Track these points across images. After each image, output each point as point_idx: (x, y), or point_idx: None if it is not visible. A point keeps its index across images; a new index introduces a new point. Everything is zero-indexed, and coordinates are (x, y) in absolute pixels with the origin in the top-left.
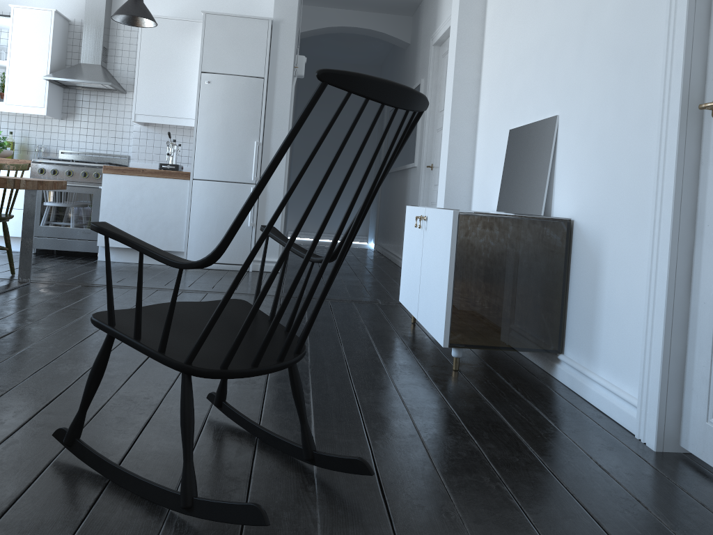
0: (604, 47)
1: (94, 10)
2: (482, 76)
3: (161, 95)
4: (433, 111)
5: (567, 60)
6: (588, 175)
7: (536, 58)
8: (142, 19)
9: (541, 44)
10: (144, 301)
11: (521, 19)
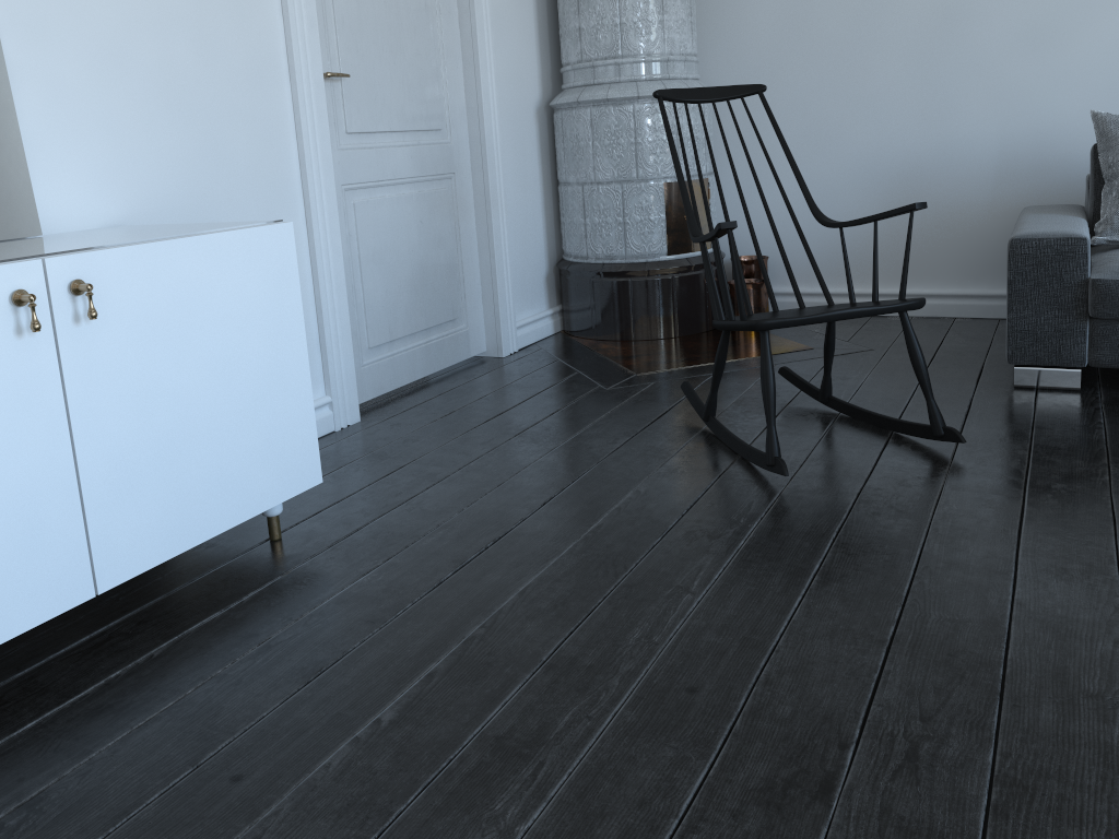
0: None
1: None
2: None
3: None
4: None
5: None
6: (149, 144)
7: None
8: None
9: None
10: None
11: None
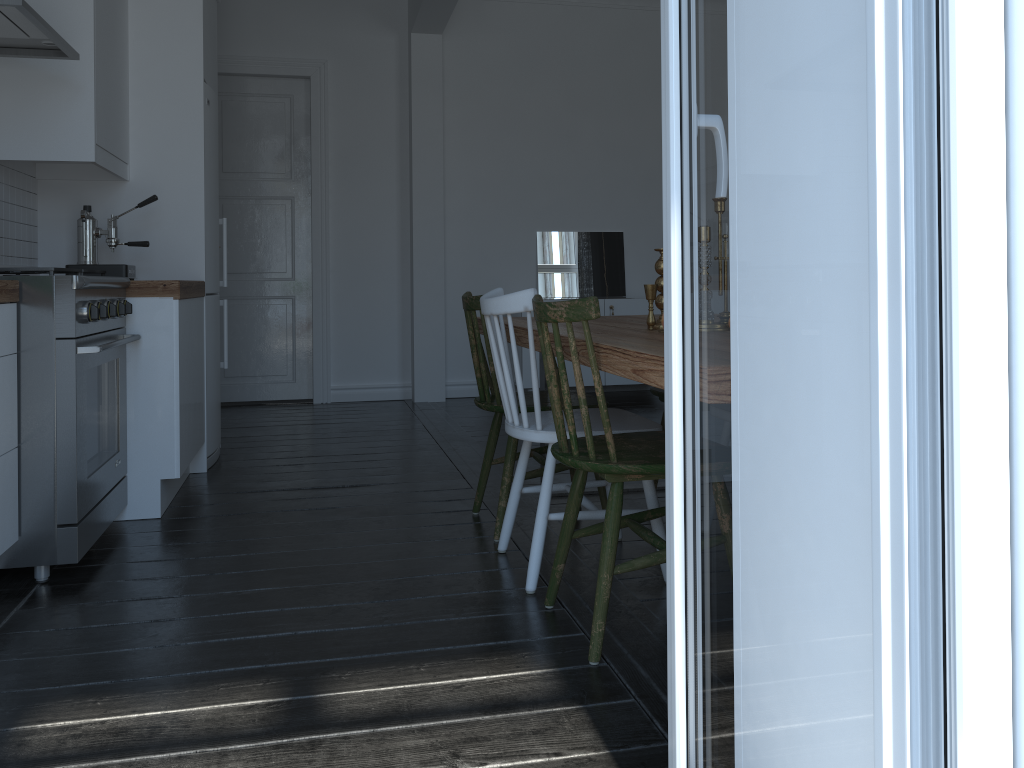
0: None
1: None
2: (447, 170)
3: (109, 103)
4: None
5: (629, 198)
6: None
7: (578, 185)
8: None
9: (585, 177)
10: None
11: (540, 145)
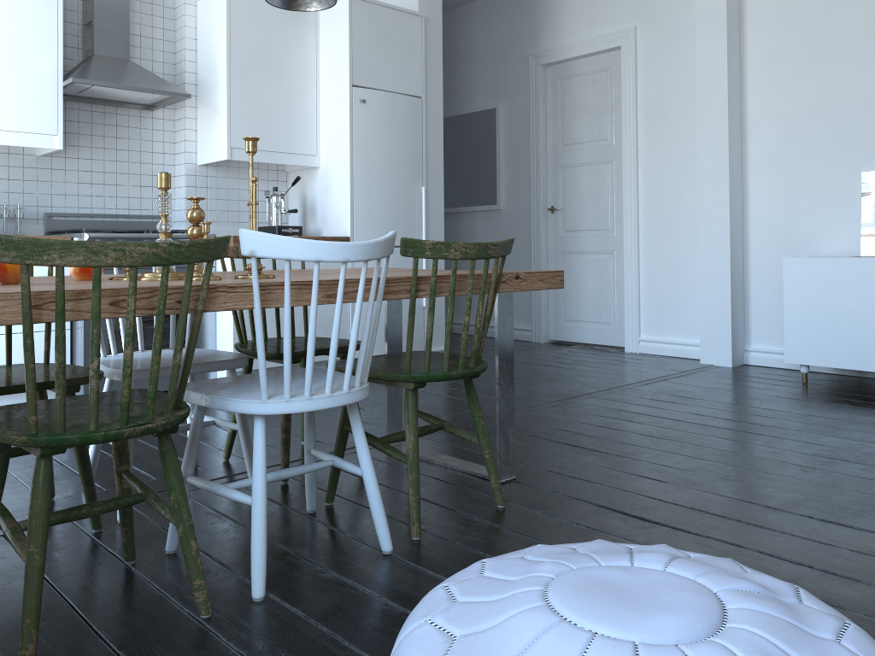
0: None
1: None
2: (749, 113)
3: (266, 118)
4: (545, 143)
5: None
6: None
7: None
8: None
9: None
10: (612, 427)
11: (866, 62)
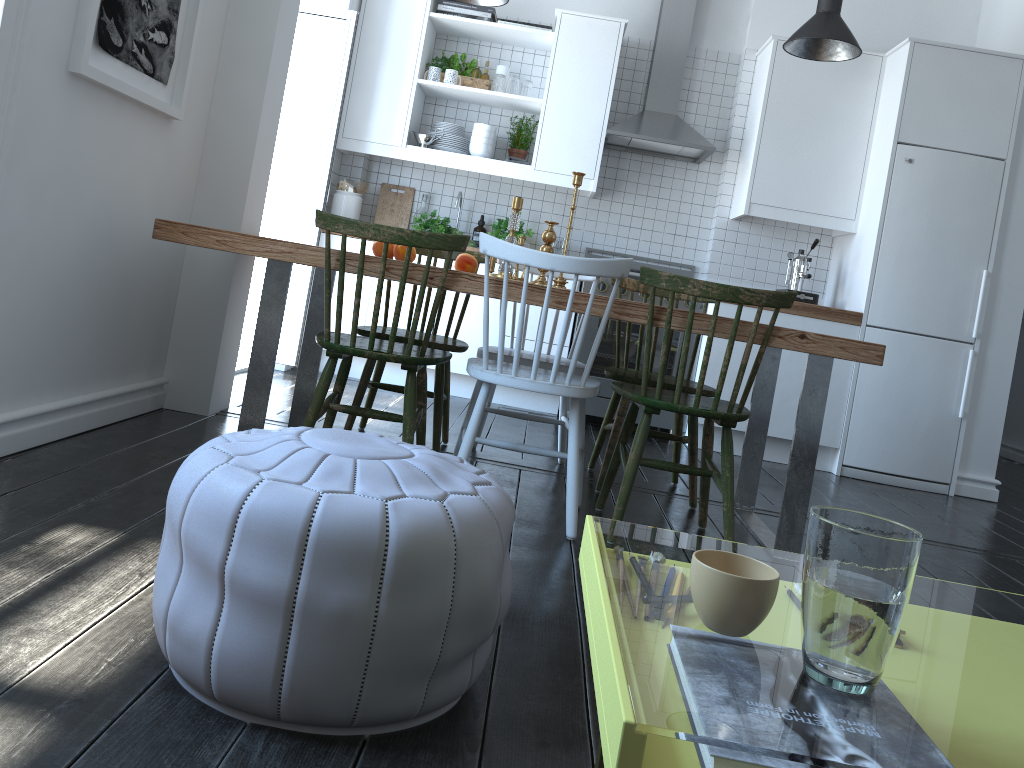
0: None
1: (674, 25)
2: None
3: (796, 175)
4: None
5: None
6: None
7: None
8: (819, 47)
9: None
10: None
11: None
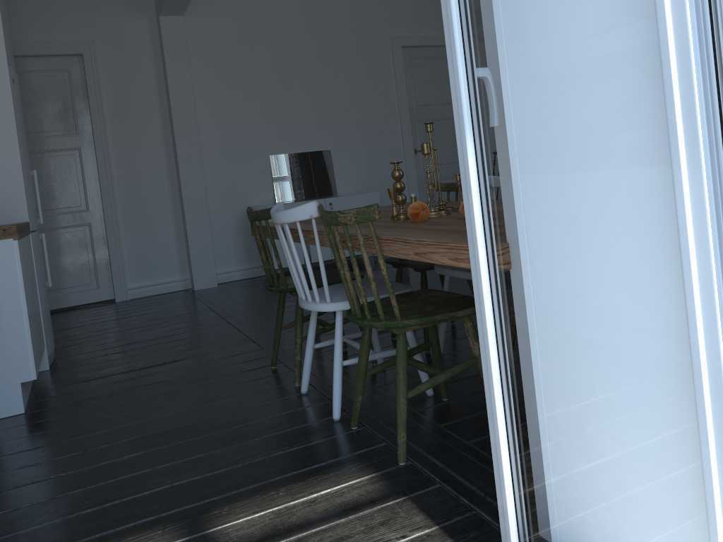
0: (361, 125)
1: None
2: (198, 117)
3: None
4: None
5: (332, 125)
6: (363, 174)
7: (295, 119)
8: None
9: (299, 113)
10: None
11: (265, 92)
